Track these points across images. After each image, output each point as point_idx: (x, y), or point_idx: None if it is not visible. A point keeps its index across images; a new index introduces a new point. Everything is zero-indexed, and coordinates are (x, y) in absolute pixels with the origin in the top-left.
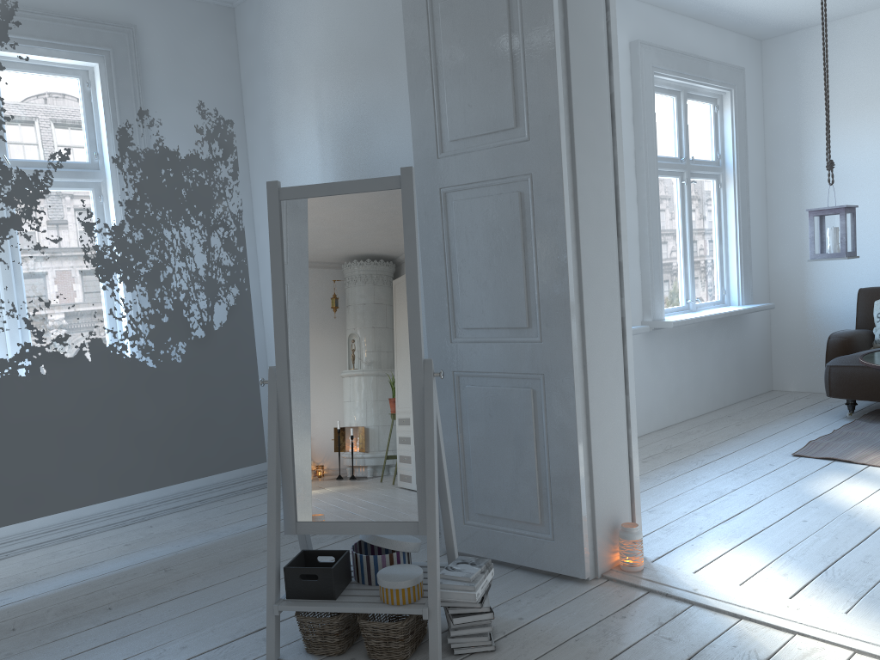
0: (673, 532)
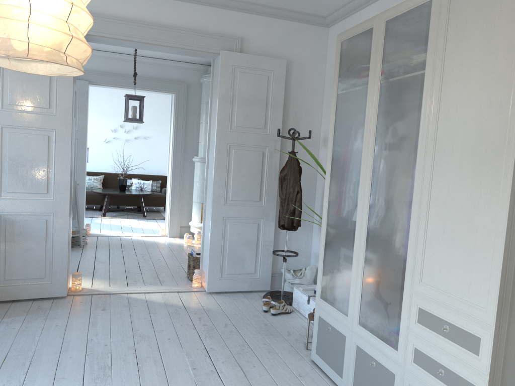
0: None
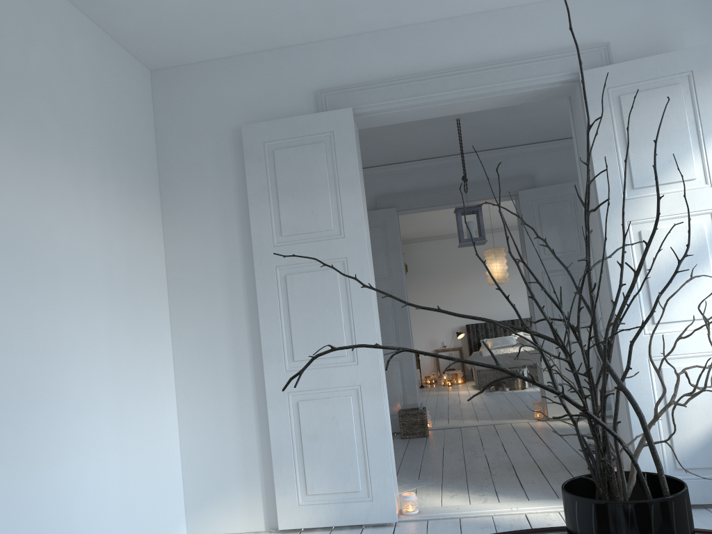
0: None
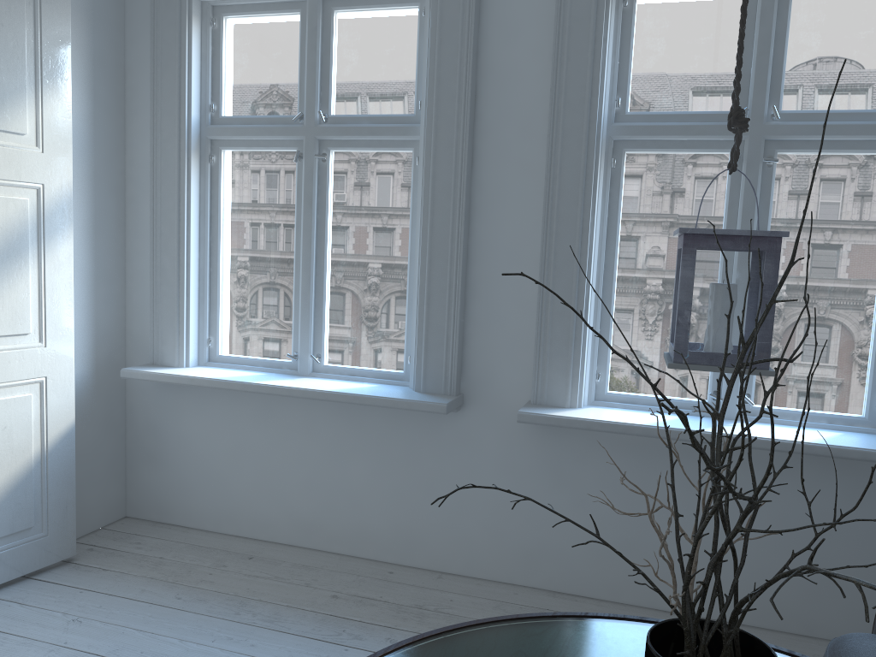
0: None
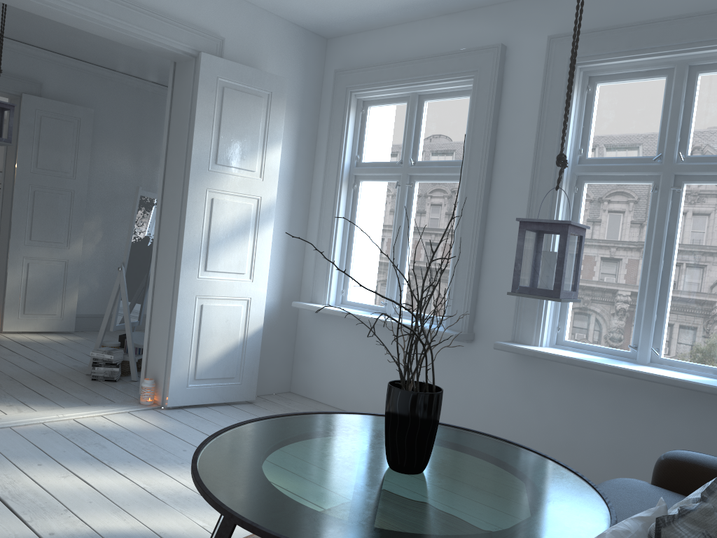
0: (196, 420)
